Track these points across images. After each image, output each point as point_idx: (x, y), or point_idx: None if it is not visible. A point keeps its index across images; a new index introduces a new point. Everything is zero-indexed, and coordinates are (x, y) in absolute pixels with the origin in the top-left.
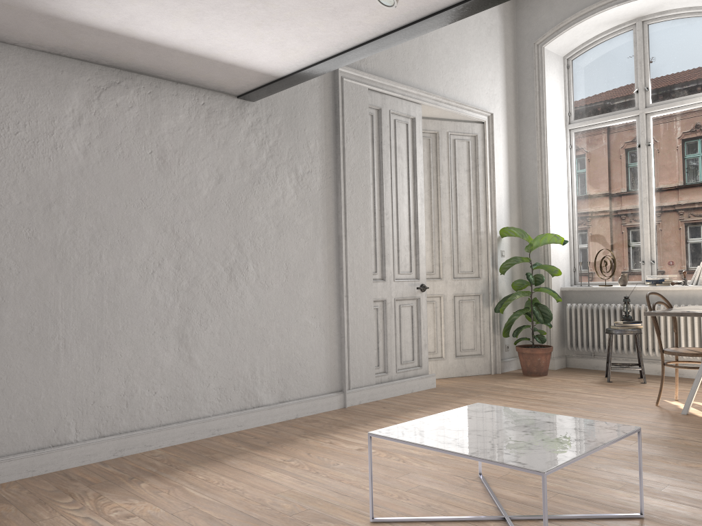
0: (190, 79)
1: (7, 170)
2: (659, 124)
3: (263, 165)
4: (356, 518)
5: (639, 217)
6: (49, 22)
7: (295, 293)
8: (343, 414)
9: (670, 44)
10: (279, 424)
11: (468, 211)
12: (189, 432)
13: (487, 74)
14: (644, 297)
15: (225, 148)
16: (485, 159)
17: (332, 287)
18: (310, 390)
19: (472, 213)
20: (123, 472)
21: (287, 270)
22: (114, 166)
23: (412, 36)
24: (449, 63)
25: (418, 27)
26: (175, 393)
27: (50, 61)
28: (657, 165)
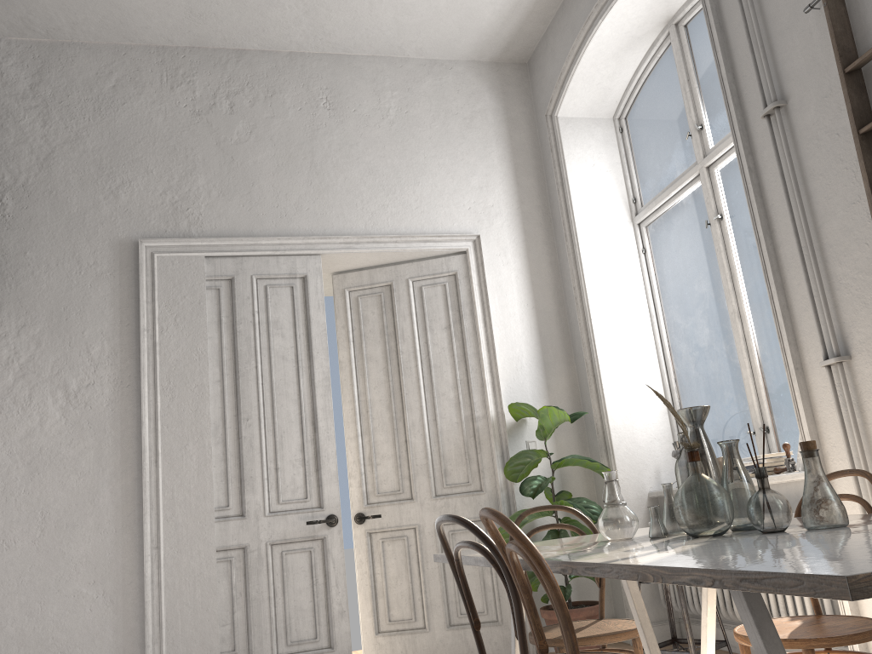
0: None
1: None
2: (727, 178)
3: (8, 389)
4: None
5: (736, 348)
6: None
7: (59, 551)
8: None
9: None
10: None
11: (453, 388)
12: None
13: (469, 182)
14: None
15: None
16: (473, 305)
17: (131, 537)
18: None
19: (460, 390)
20: None
21: (44, 521)
22: None
23: None
24: (377, 186)
25: None
26: None
27: None
28: (740, 249)
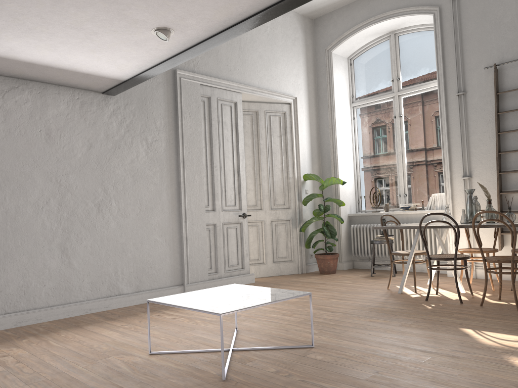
0: (66, 83)
1: None
2: (406, 102)
3: (122, 136)
4: (142, 353)
5: (397, 165)
6: None
7: (147, 220)
8: None
9: (411, 48)
10: (134, 306)
11: (280, 163)
12: (69, 311)
13: (292, 71)
14: (399, 219)
15: (94, 126)
16: (292, 128)
17: (175, 216)
18: (158, 284)
19: (283, 165)
20: (16, 334)
21: (140, 205)
22: (14, 140)
23: (193, 55)
24: (262, 65)
25: (193, 50)
26: (59, 285)
27: None
28: (406, 130)
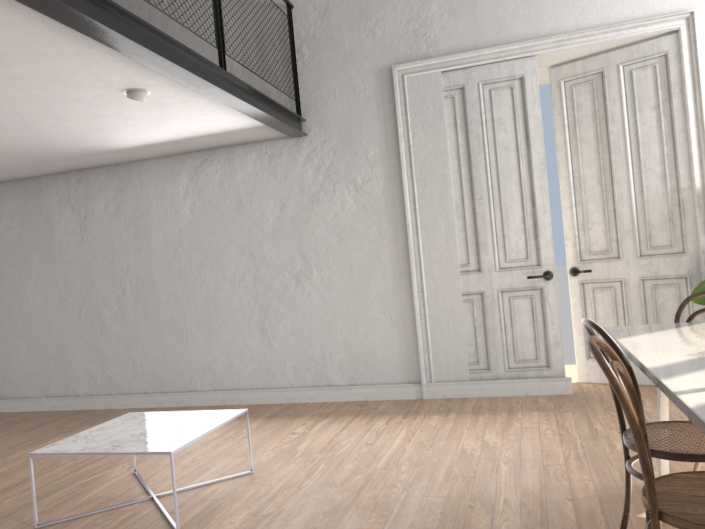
0: (241, 141)
1: (154, 231)
2: None
3: (320, 186)
4: (139, 468)
5: None
6: (127, 151)
7: (361, 291)
8: (399, 404)
9: None
10: (341, 403)
11: (660, 162)
12: (270, 397)
13: None
14: None
15: (286, 181)
16: (683, 83)
17: (404, 284)
18: (383, 378)
19: (666, 164)
20: None
21: (351, 272)
22: (209, 216)
23: (221, 92)
24: None
25: (203, 89)
26: (260, 368)
27: (169, 160)
28: None
